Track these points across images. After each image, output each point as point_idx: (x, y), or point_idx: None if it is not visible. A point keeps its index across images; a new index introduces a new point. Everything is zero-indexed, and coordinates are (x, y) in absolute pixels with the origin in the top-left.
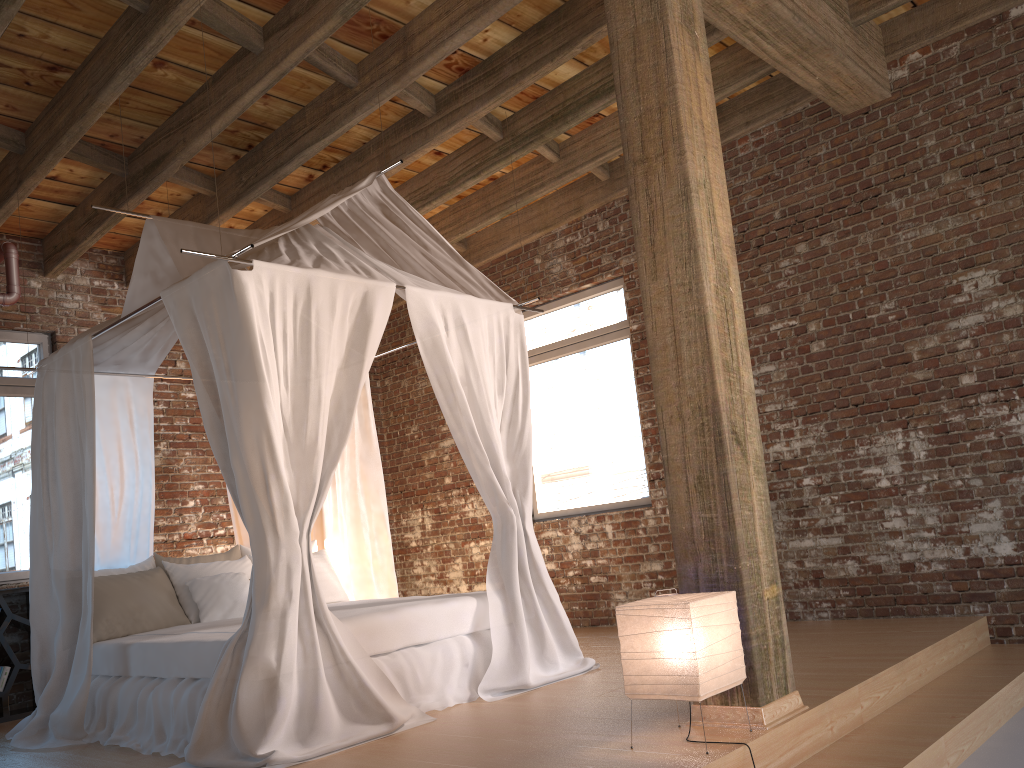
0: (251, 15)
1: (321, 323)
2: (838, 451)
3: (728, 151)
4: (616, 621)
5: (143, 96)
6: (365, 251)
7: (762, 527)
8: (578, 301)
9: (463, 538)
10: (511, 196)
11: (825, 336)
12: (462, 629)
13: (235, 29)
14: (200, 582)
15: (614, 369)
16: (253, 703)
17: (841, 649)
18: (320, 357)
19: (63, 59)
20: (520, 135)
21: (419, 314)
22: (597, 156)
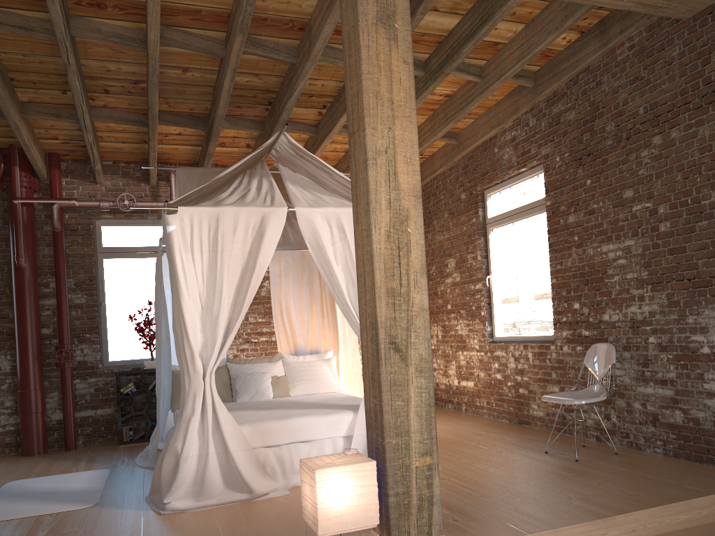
0: (213, 35)
1: (225, 241)
2: (674, 317)
3: (611, 56)
4: (532, 424)
5: (190, 87)
6: (303, 176)
7: (419, 413)
8: (520, 180)
9: (456, 348)
10: (457, 108)
11: (670, 218)
12: (338, 433)
13: (201, 47)
14: (240, 377)
15: (539, 234)
16: (168, 472)
17: (597, 492)
18: (223, 263)
19: (136, 77)
20: (432, 71)
21: (306, 226)
22: (501, 76)
